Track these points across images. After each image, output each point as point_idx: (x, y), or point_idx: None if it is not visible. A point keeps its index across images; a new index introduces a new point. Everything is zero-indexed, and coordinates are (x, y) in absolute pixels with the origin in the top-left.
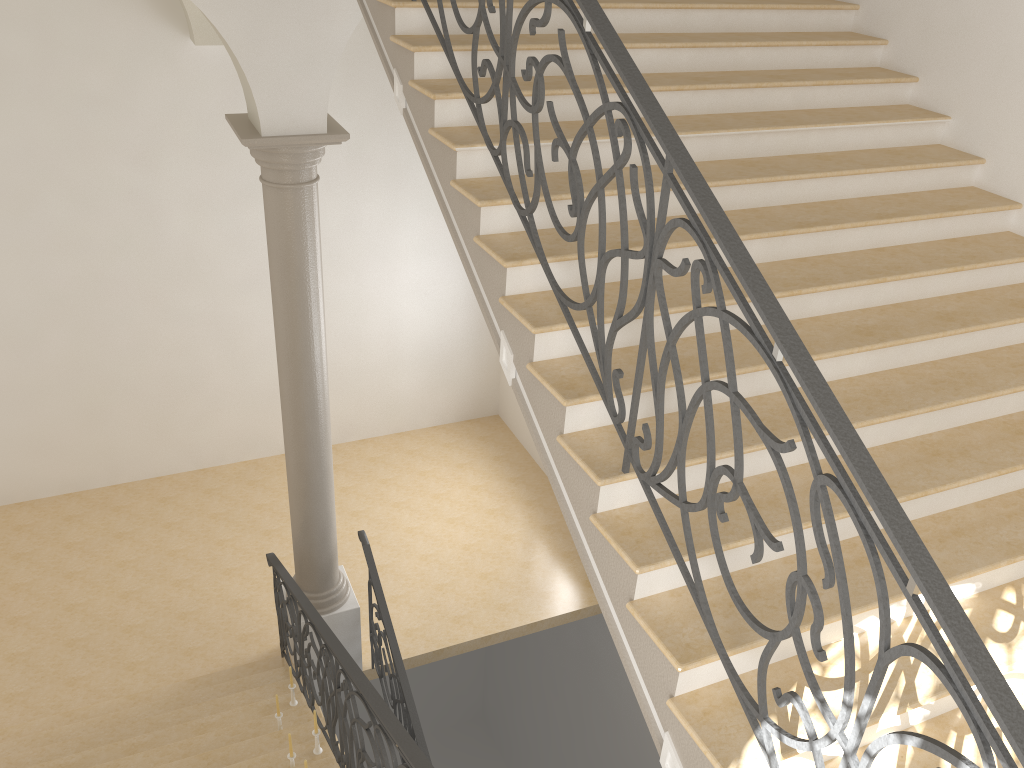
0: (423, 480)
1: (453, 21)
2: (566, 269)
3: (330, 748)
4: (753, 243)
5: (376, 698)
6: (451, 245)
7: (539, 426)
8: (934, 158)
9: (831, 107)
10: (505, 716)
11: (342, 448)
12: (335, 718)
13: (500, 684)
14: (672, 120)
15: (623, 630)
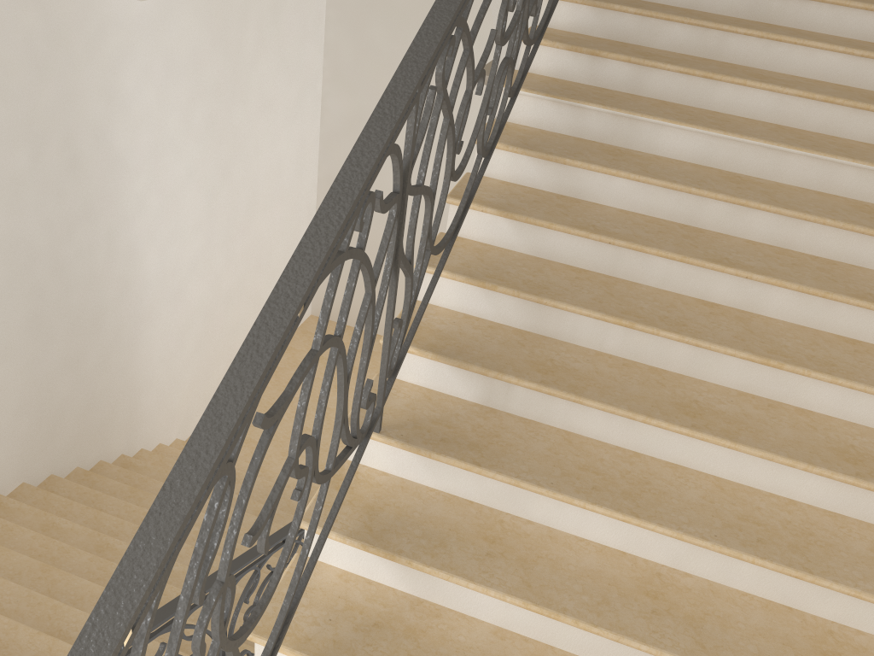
0: None
1: None
2: (516, 230)
3: None
4: (777, 291)
5: None
6: None
7: None
8: None
9: None
10: None
11: None
12: None
13: None
14: (801, 134)
15: None
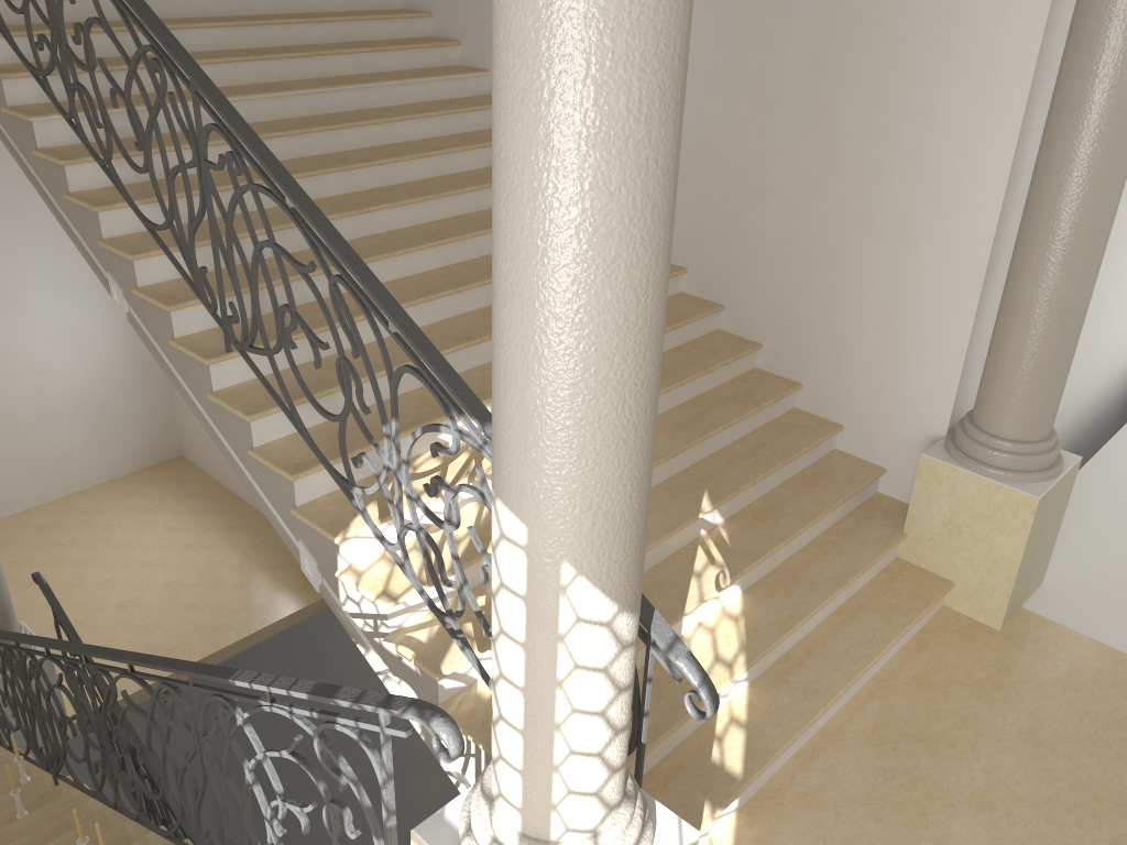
0: (107, 534)
1: (10, 12)
2: (157, 211)
3: (37, 766)
4: (327, 178)
5: (60, 642)
6: (87, 279)
7: (156, 343)
8: (479, 103)
9: (391, 70)
10: (262, 778)
11: (3, 523)
12: (33, 720)
13: (249, 746)
14: (244, 87)
15: (254, 479)
